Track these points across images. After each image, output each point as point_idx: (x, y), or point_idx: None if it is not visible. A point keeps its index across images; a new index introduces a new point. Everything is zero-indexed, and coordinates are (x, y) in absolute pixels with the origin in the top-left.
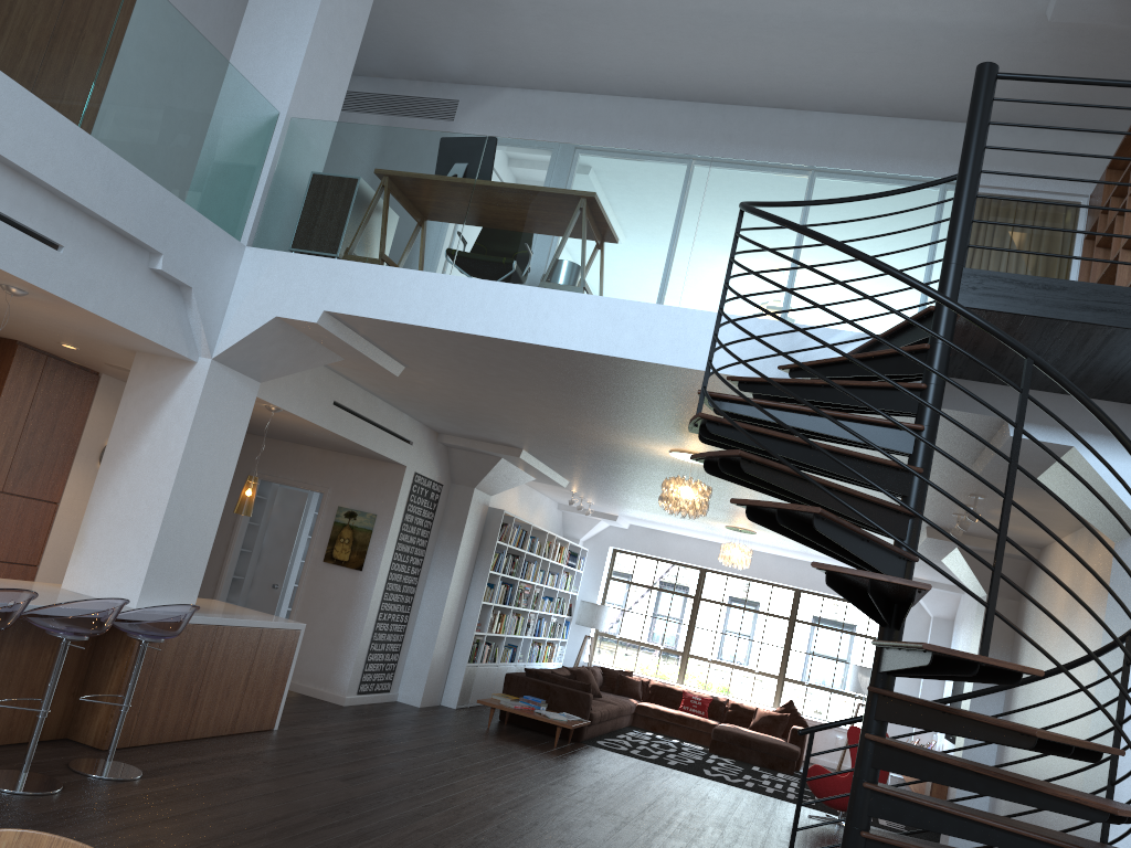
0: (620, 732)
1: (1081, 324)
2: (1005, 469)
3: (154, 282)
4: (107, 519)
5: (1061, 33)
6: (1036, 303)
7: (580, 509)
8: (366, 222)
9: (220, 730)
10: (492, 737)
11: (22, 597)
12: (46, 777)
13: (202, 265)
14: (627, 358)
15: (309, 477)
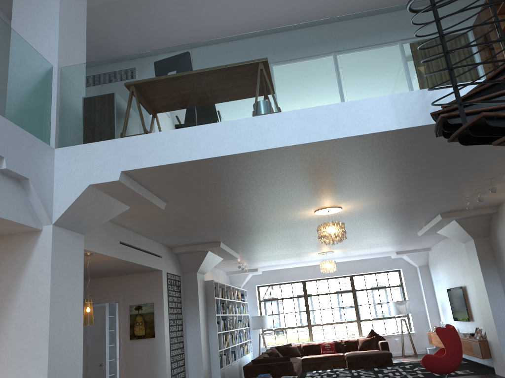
0: (303, 376)
1: None
2: None
3: (1, 179)
4: (6, 356)
5: None
6: None
7: (243, 269)
8: (130, 112)
9: None
10: None
11: None
12: None
13: (31, 163)
14: (329, 139)
15: (107, 295)
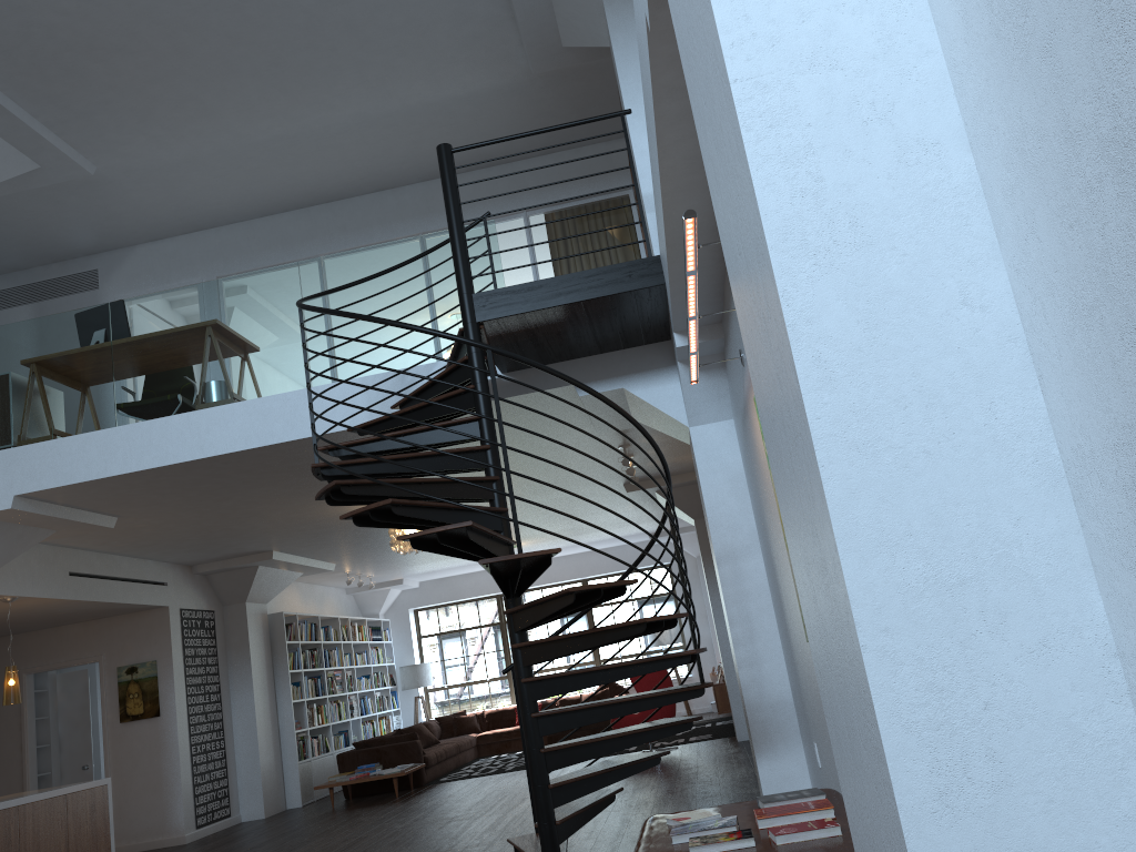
0: (465, 765)
1: (561, 306)
2: (607, 420)
3: None
4: None
5: (550, 78)
6: (527, 302)
7: (361, 585)
8: (27, 408)
9: None
10: (335, 812)
11: None
12: None
13: None
14: (284, 441)
15: (80, 652)
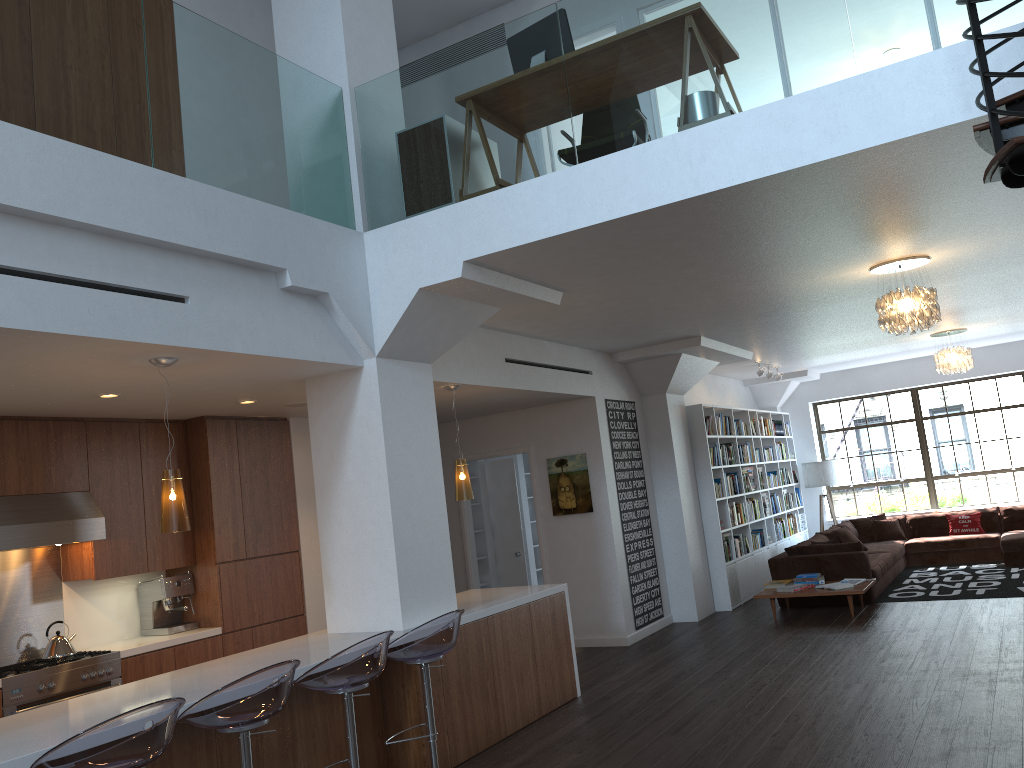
0: (902, 578)
1: None
2: None
3: (290, 301)
4: (342, 552)
5: None
6: None
7: (770, 376)
8: (468, 153)
9: (529, 717)
10: (785, 628)
11: (284, 671)
12: None
13: (329, 266)
14: (820, 160)
15: (509, 442)
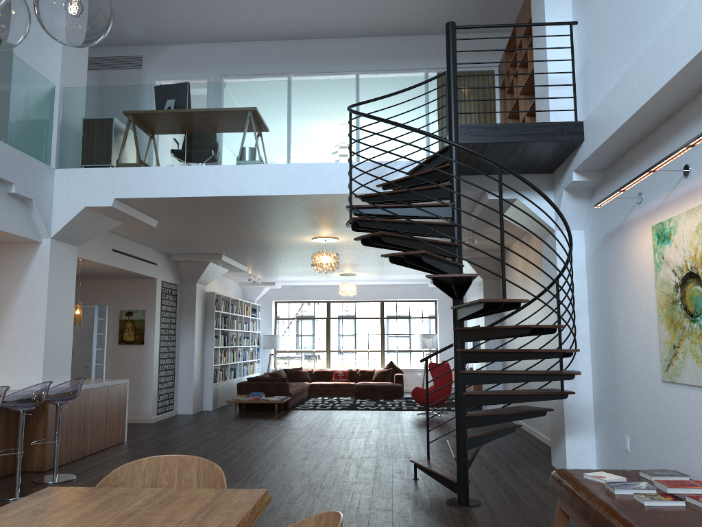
0: (305, 401)
1: (514, 142)
2: (487, 215)
3: (10, 200)
4: (8, 344)
5: None
6: (493, 136)
7: (255, 282)
8: (126, 143)
9: (99, 448)
10: (241, 418)
11: (4, 391)
12: (28, 489)
13: (35, 185)
14: (295, 194)
15: (97, 297)
